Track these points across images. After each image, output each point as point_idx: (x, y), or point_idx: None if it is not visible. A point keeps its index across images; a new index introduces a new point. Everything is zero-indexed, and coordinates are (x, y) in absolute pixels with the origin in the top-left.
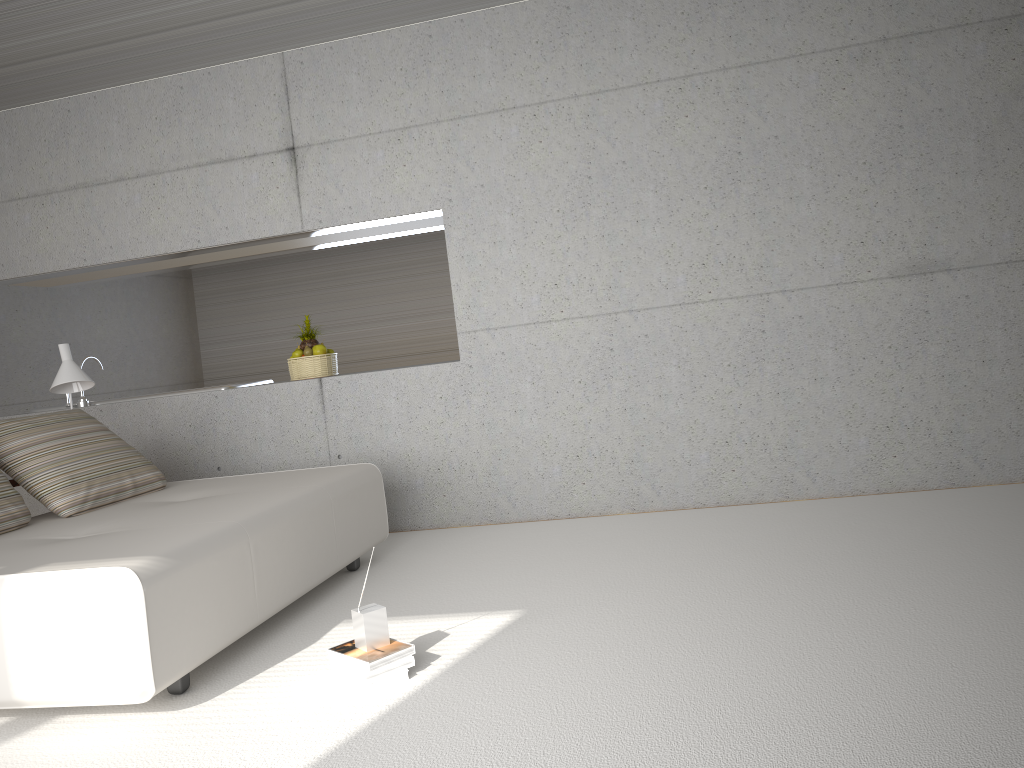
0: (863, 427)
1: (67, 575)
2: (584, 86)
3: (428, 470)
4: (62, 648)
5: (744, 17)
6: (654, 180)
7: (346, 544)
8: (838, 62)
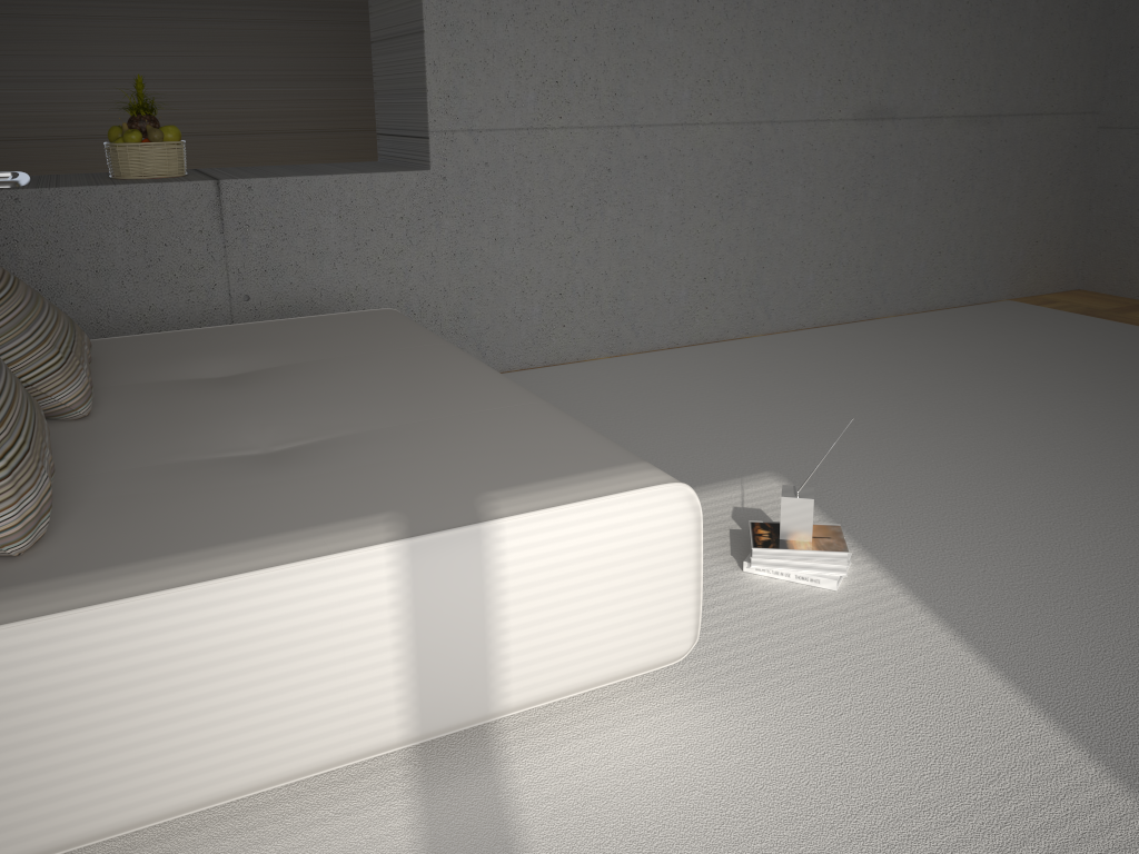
0: (813, 265)
1: (593, 507)
2: None
3: None
4: (587, 617)
5: None
6: None
7: None
8: None
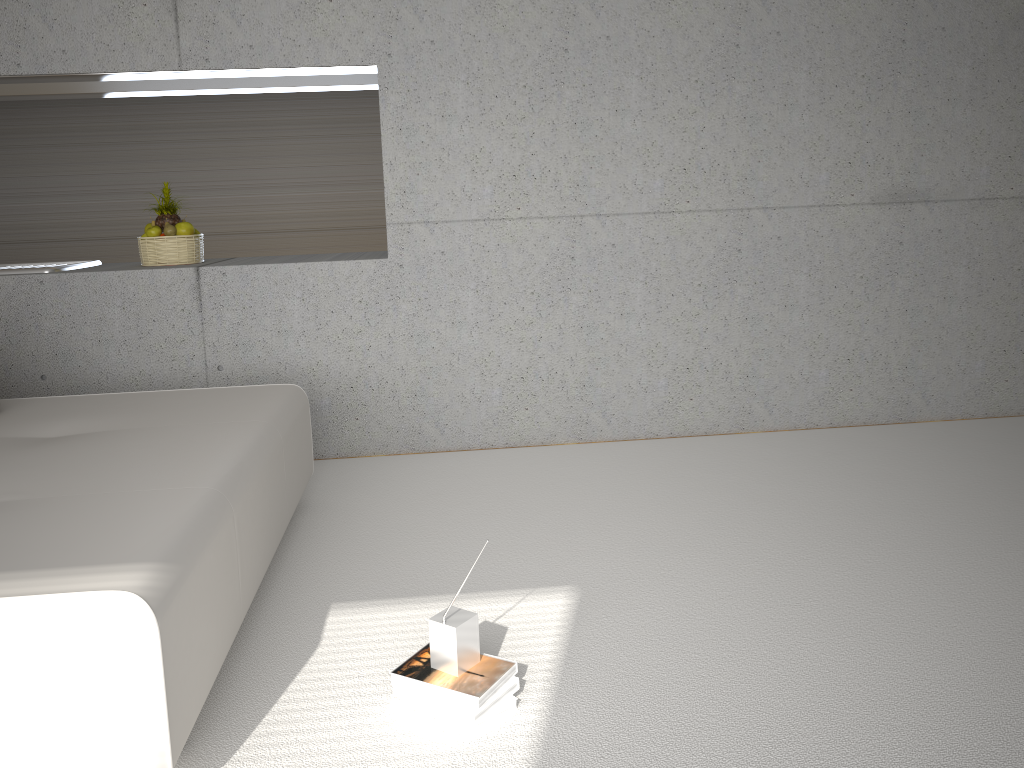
0: (825, 359)
1: (13, 606)
2: None
3: (338, 388)
4: (6, 722)
5: None
6: (640, 64)
7: (291, 494)
8: None
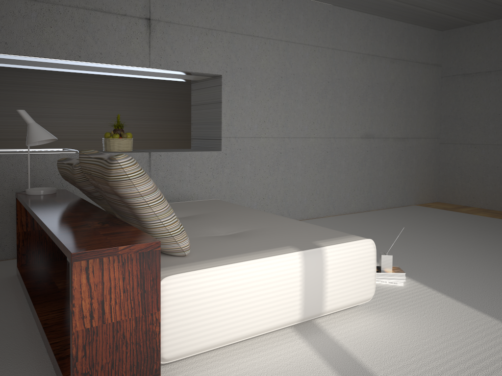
0: (348, 190)
1: (348, 244)
2: (284, 37)
3: None
4: (348, 281)
5: (335, 30)
6: (302, 85)
7: None
8: (357, 58)
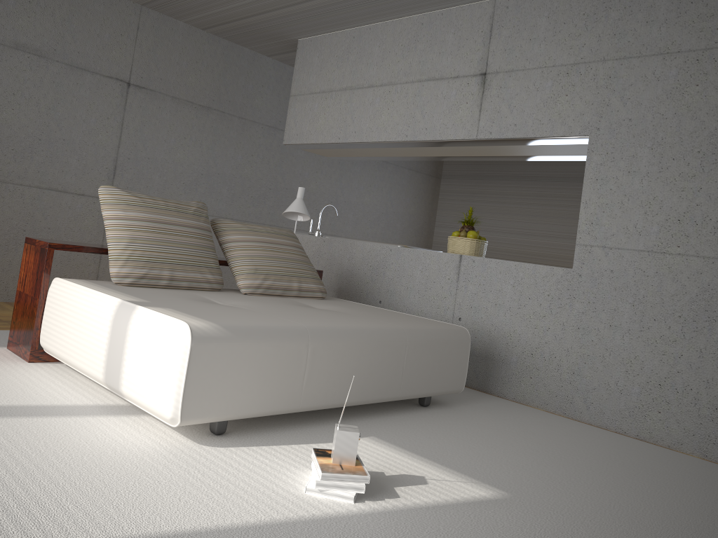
0: None
1: (160, 317)
2: None
3: (523, 352)
4: (144, 366)
5: None
6: None
7: (413, 381)
8: None
